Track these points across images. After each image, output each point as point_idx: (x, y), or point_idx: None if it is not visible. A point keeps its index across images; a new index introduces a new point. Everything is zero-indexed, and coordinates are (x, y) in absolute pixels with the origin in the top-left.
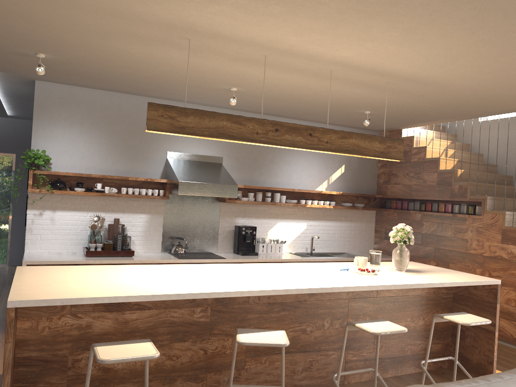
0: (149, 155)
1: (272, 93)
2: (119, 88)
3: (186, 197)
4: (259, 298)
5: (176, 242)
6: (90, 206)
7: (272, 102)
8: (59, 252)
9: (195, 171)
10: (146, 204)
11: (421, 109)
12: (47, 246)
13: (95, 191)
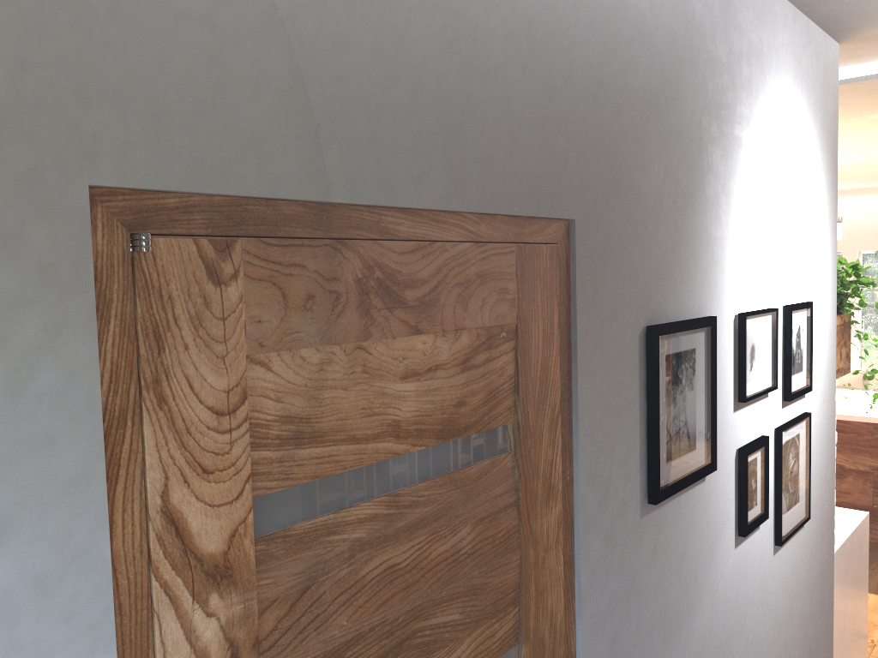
0: None
1: None
2: None
3: None
4: None
5: None
6: None
7: None
8: None
9: None
10: None
11: None
12: None
13: None
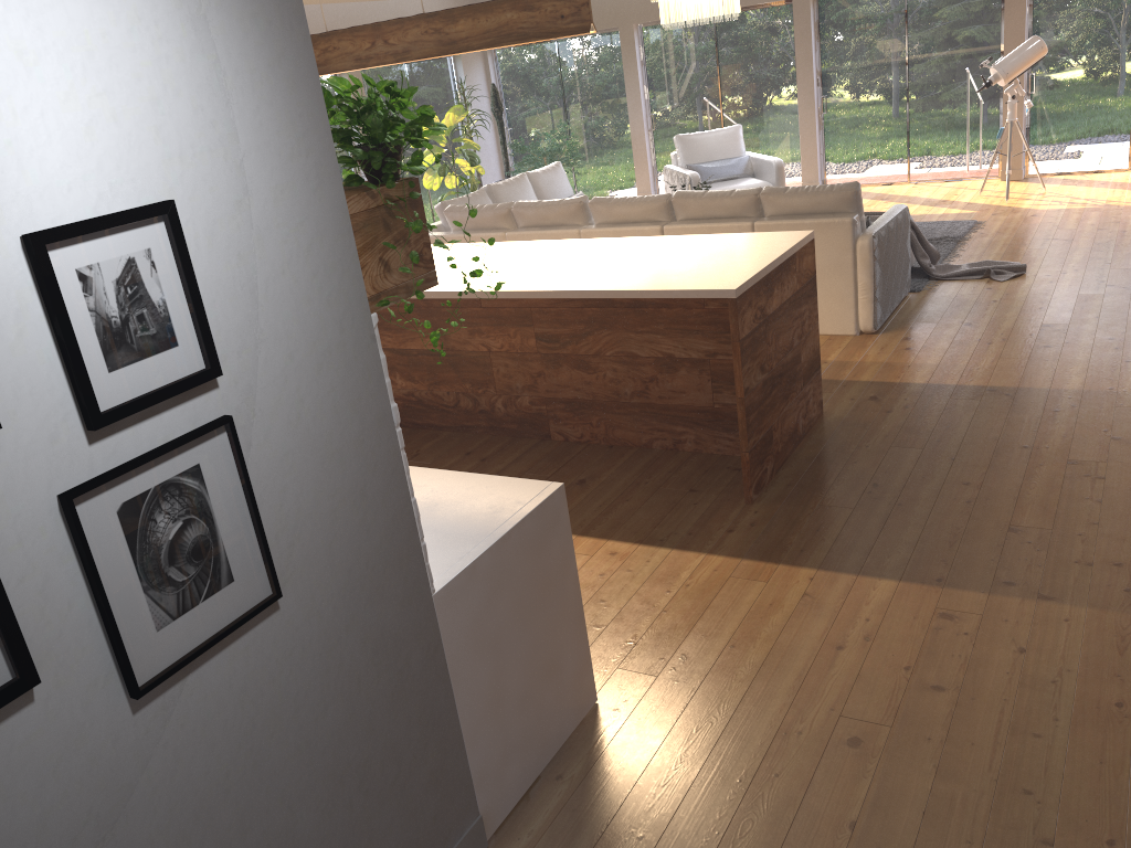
0: None
1: None
2: None
3: None
4: None
5: None
6: None
7: None
8: None
9: None
10: None
11: None
12: None
13: None
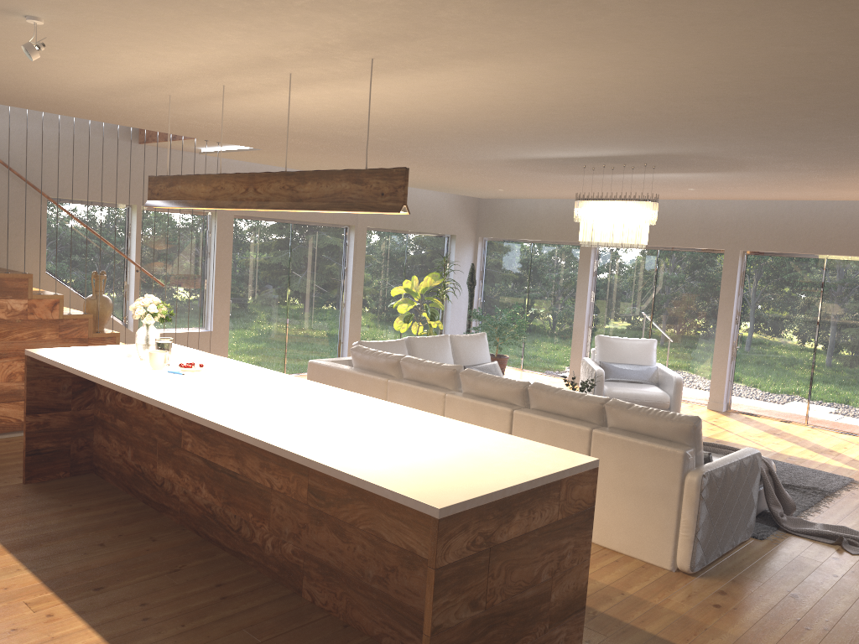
0: None
1: (17, 37)
2: None
3: None
4: None
5: None
6: None
7: None
8: None
9: None
10: None
11: (2, 90)
12: None
13: None
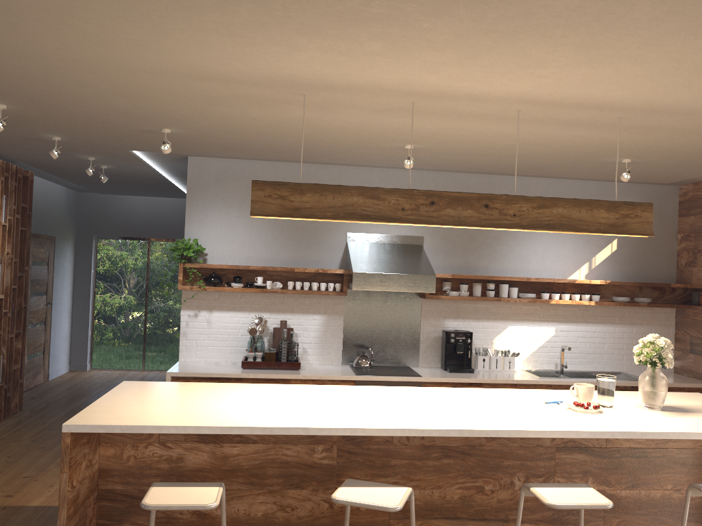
0: (324, 238)
1: (465, 147)
2: (276, 158)
3: (373, 292)
4: (408, 437)
5: (361, 351)
6: (252, 305)
7: (475, 158)
8: (217, 362)
9: (380, 257)
10: (321, 302)
11: None
12: (203, 354)
13: (255, 286)
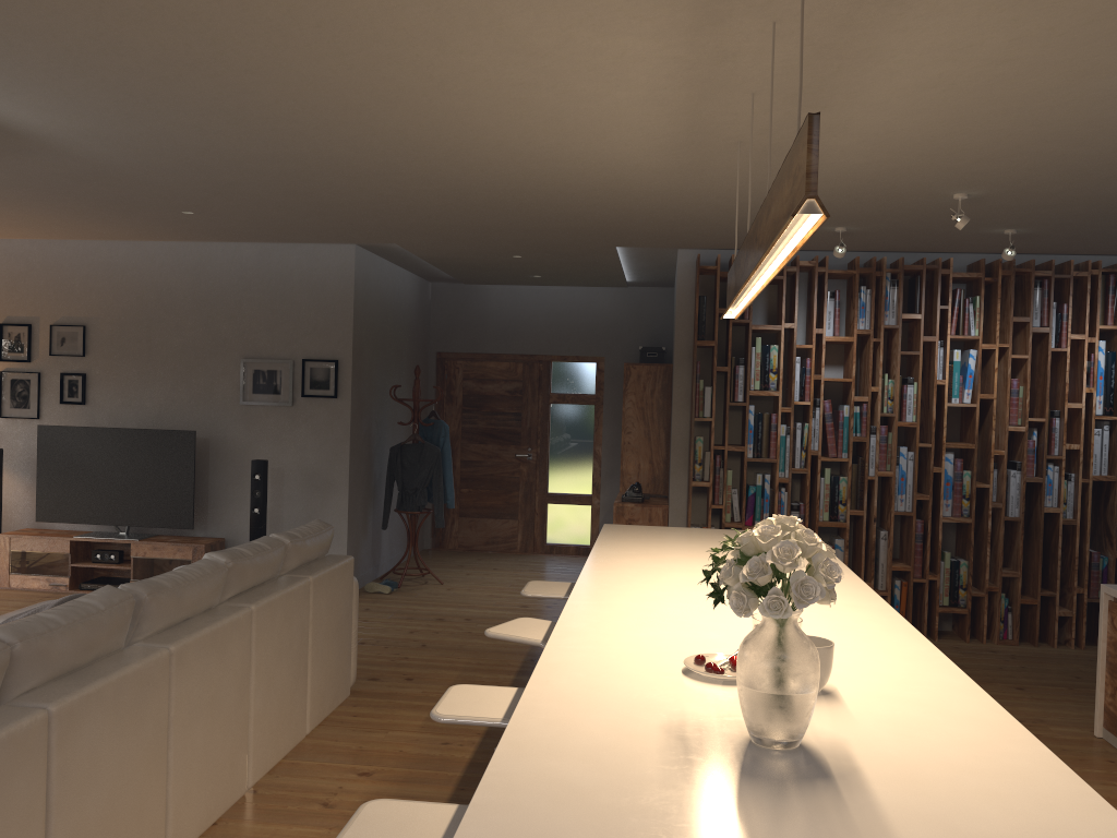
0: None
1: None
2: None
3: None
4: None
5: None
6: None
7: None
8: None
9: None
10: None
11: None
12: None
13: None
